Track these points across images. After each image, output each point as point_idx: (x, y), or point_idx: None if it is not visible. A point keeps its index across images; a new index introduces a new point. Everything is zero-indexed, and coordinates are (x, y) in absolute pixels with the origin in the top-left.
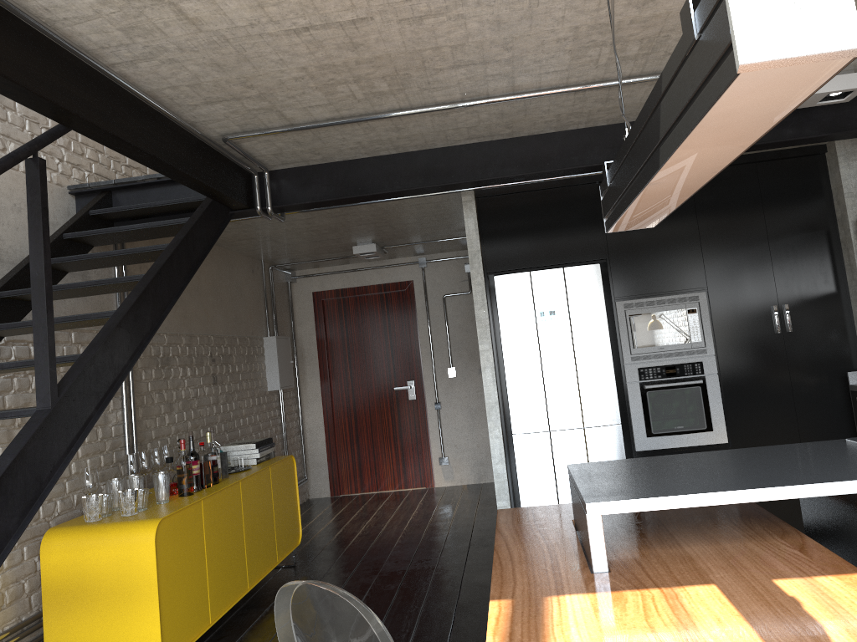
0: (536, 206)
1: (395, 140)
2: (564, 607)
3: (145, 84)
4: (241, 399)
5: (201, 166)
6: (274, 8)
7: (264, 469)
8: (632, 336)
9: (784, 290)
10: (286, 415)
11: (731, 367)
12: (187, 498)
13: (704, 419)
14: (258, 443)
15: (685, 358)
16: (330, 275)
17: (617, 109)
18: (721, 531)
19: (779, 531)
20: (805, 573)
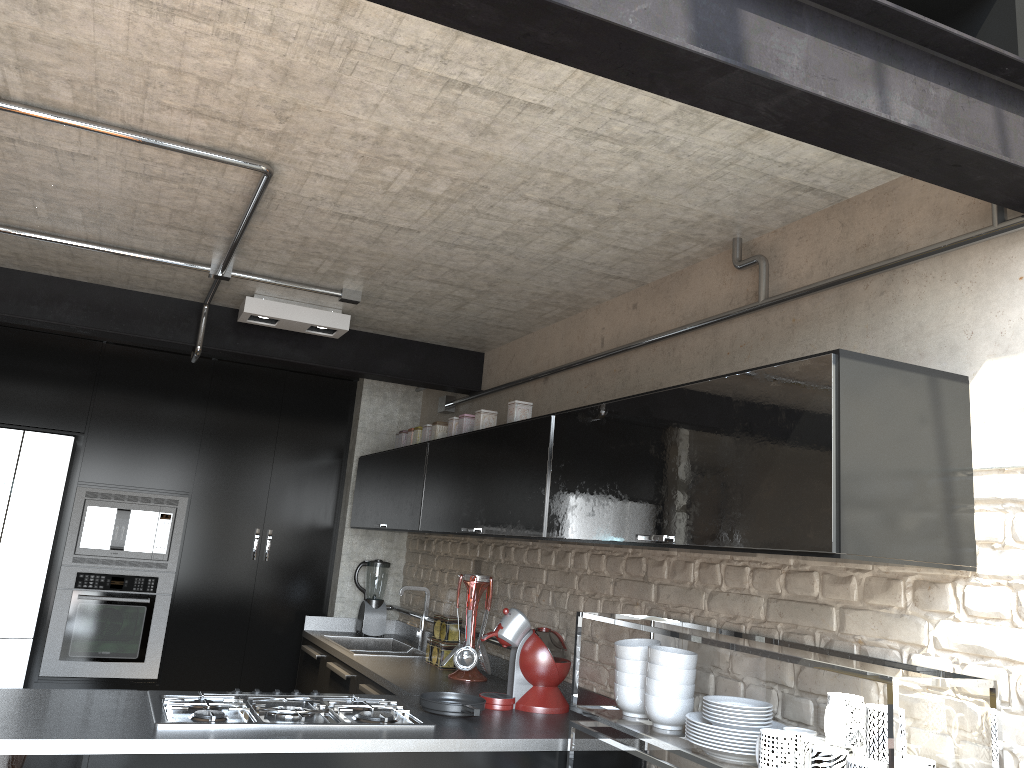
0: (16, 347)
1: None
2: None
3: None
4: None
5: None
6: None
7: None
8: (84, 532)
9: (274, 514)
10: None
11: (189, 589)
12: None
13: (138, 646)
14: None
15: (141, 570)
16: None
17: (92, 269)
18: None
19: None
20: None
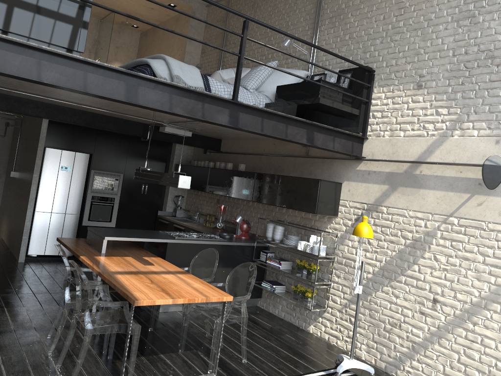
0: (72, 125)
1: (43, 100)
2: (100, 258)
3: None
4: None
5: None
6: None
7: None
8: (93, 183)
9: None
10: None
11: (123, 201)
12: None
13: (109, 217)
14: None
15: (110, 195)
16: None
17: (123, 117)
18: (128, 248)
19: (141, 249)
20: (148, 256)
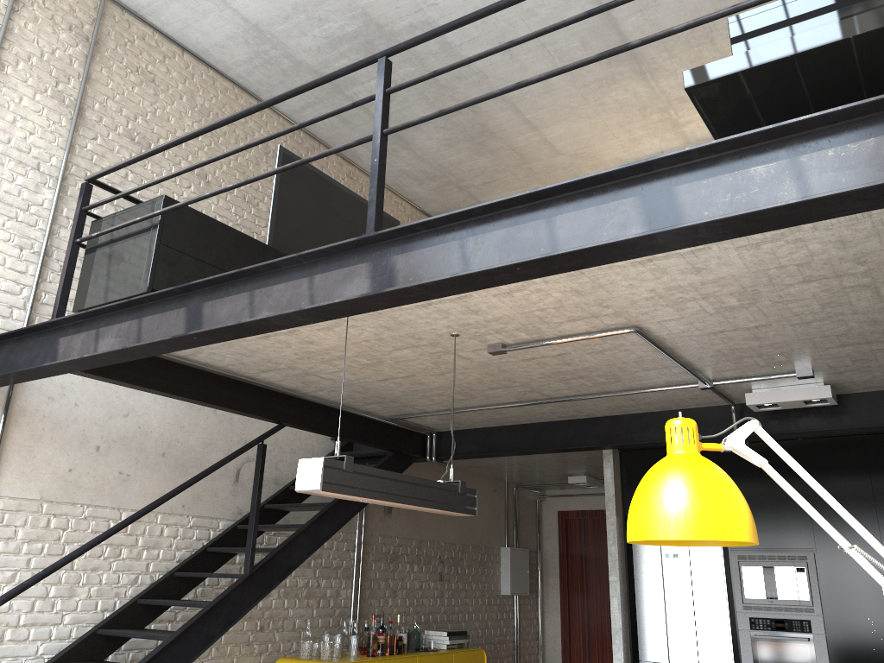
0: None
1: (506, 418)
2: None
3: (328, 398)
4: (468, 597)
5: (377, 435)
6: (362, 374)
7: (447, 653)
8: (744, 586)
9: None
10: (522, 620)
11: (838, 630)
12: (368, 657)
13: None
14: (450, 632)
15: (794, 614)
16: (572, 497)
17: (651, 403)
18: None
19: None
20: None
